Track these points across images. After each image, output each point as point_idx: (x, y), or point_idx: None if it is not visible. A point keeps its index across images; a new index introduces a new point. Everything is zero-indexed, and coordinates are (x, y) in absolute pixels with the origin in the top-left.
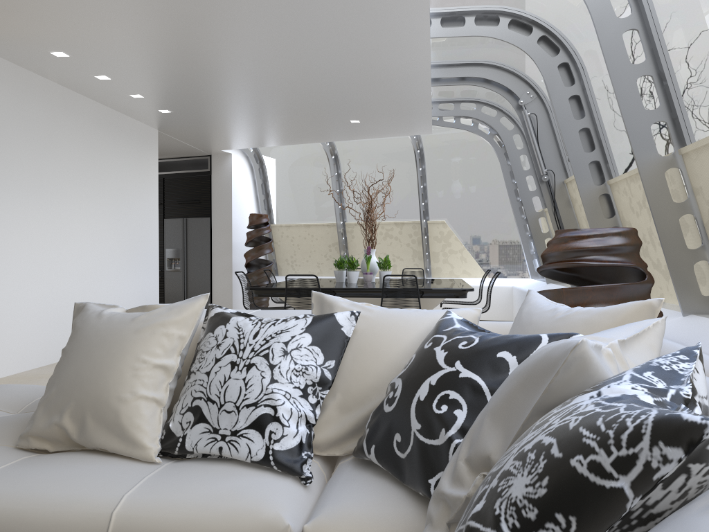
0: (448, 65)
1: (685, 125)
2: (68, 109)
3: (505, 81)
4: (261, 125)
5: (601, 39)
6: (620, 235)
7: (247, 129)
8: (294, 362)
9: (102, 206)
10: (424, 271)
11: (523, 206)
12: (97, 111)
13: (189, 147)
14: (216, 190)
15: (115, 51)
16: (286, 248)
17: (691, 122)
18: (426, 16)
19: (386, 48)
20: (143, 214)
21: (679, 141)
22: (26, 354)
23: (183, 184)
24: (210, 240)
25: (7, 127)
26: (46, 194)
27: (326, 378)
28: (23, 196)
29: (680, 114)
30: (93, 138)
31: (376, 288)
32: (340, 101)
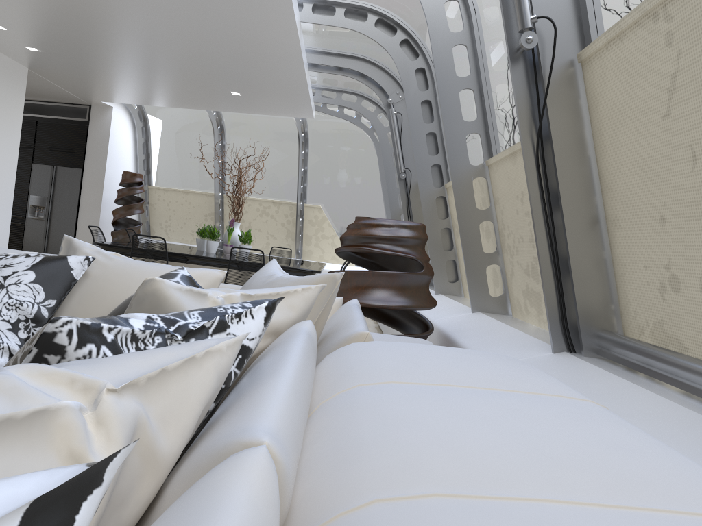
0: (326, 53)
1: (495, 139)
2: None
3: (378, 78)
4: (139, 82)
5: (433, 49)
6: (405, 228)
7: (125, 83)
8: (9, 296)
9: None
10: (295, 252)
11: None
12: None
13: (66, 92)
14: (92, 142)
15: None
16: (162, 212)
17: (498, 137)
18: None
19: (255, 24)
20: None
21: (489, 154)
22: None
23: (58, 131)
24: (79, 192)
25: None
26: None
27: (42, 316)
28: None
29: (492, 129)
30: None
31: (226, 259)
32: (218, 70)
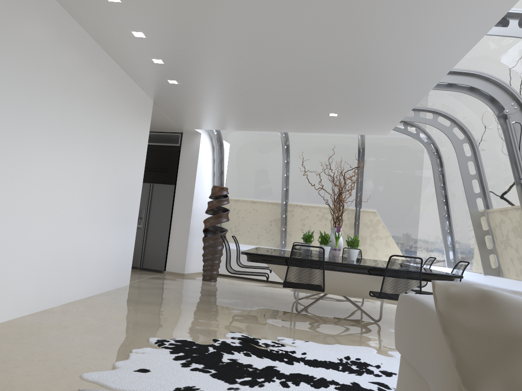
0: None
1: None
2: (94, 62)
3: (492, 91)
4: (248, 108)
5: None
6: None
7: (233, 110)
8: None
9: (106, 159)
10: None
11: (445, 206)
12: (115, 71)
13: (169, 122)
14: (183, 163)
15: (171, 2)
16: (232, 219)
17: None
18: (515, 0)
19: (437, 36)
20: (133, 173)
21: None
22: (23, 299)
23: (154, 154)
24: (172, 205)
25: (44, 64)
26: (65, 137)
27: None
28: (46, 135)
29: None
30: (109, 95)
31: (370, 266)
32: (339, 92)
